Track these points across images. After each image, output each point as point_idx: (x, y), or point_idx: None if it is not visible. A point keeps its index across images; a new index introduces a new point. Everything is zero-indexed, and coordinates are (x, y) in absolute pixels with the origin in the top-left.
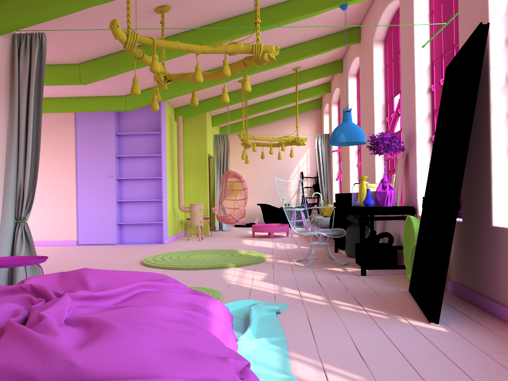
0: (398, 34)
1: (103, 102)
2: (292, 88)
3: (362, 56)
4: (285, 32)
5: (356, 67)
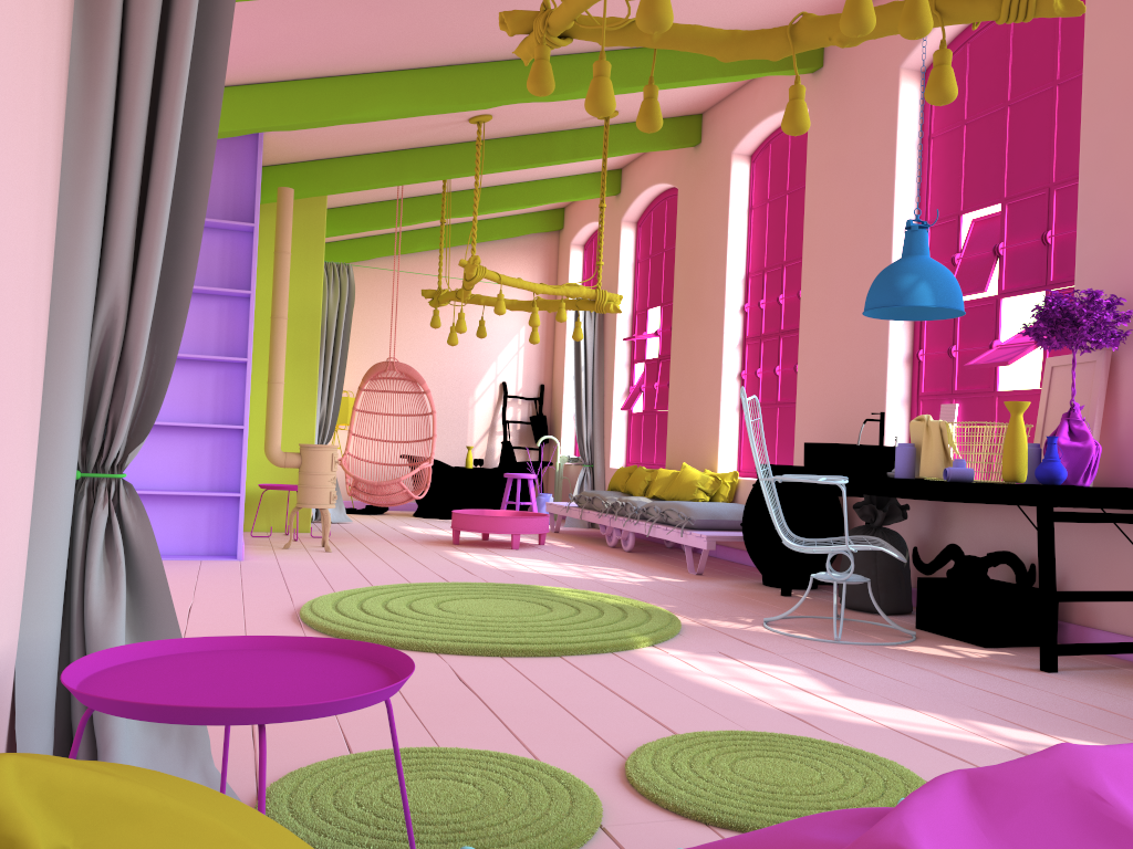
0: (1004, 58)
1: None
2: (545, 167)
3: (832, 106)
4: None
5: (760, 137)
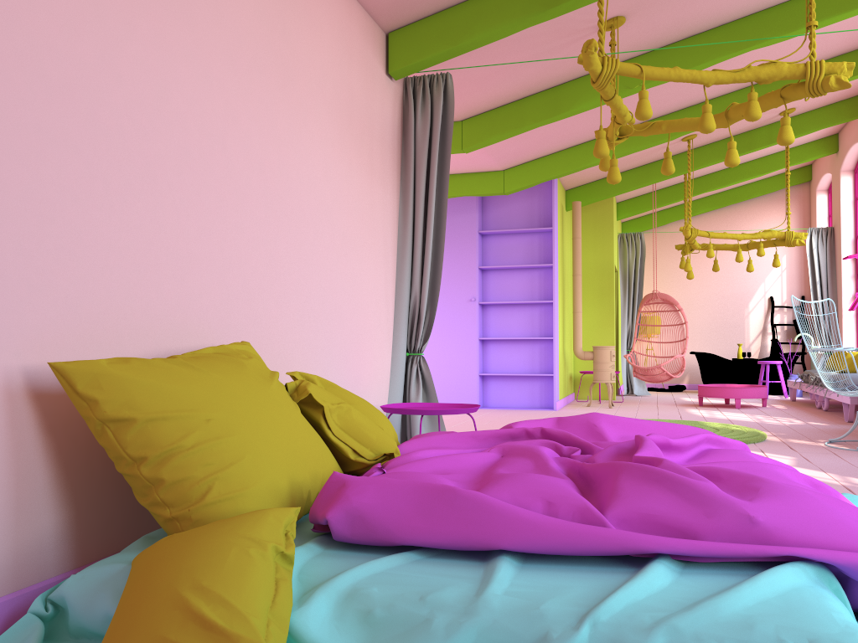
0: None
1: (468, 183)
2: (767, 147)
3: None
4: (791, 48)
5: None
